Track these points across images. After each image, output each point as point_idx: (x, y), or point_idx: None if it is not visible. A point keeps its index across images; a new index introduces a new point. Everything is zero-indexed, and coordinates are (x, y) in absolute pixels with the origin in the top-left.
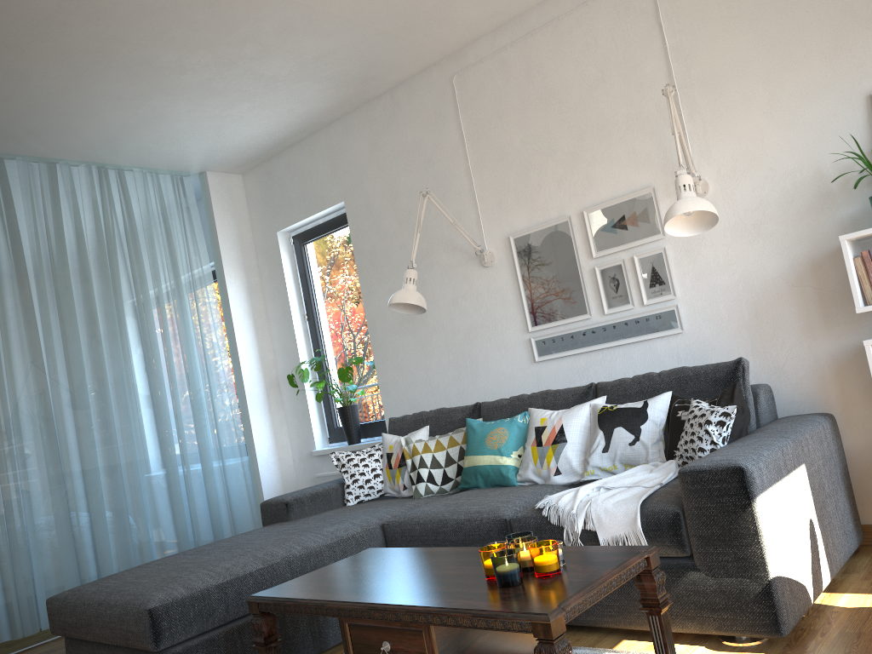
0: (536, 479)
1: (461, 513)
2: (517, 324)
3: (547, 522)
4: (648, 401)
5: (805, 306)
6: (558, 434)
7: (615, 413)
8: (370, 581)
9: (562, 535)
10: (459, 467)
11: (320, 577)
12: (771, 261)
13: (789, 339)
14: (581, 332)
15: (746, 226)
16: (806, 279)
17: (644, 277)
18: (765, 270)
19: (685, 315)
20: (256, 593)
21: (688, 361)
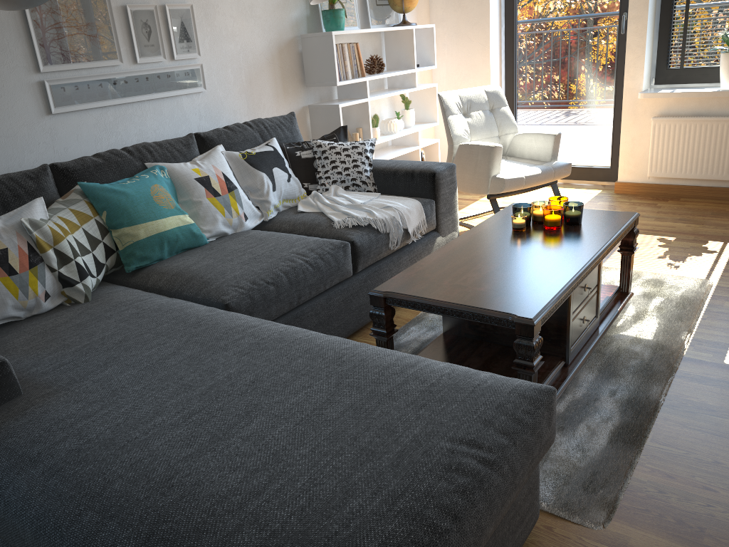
0: (227, 231)
1: (298, 256)
2: (17, 59)
3: (376, 234)
4: (272, 145)
5: (275, 80)
6: (227, 182)
7: (261, 157)
8: (526, 265)
9: (388, 239)
10: (106, 247)
11: (488, 292)
12: (258, 39)
13: (267, 104)
14: (112, 81)
15: (244, 5)
16: (276, 59)
17: (174, 30)
18: (255, 46)
19: (205, 75)
20: (528, 316)
21: (207, 119)
